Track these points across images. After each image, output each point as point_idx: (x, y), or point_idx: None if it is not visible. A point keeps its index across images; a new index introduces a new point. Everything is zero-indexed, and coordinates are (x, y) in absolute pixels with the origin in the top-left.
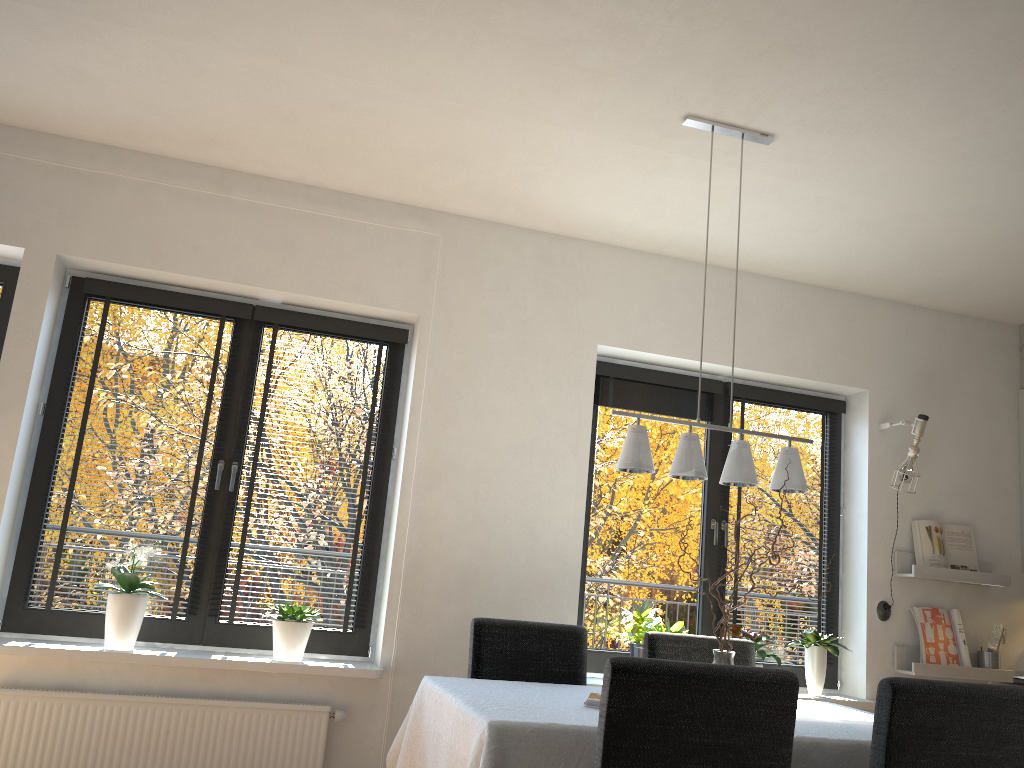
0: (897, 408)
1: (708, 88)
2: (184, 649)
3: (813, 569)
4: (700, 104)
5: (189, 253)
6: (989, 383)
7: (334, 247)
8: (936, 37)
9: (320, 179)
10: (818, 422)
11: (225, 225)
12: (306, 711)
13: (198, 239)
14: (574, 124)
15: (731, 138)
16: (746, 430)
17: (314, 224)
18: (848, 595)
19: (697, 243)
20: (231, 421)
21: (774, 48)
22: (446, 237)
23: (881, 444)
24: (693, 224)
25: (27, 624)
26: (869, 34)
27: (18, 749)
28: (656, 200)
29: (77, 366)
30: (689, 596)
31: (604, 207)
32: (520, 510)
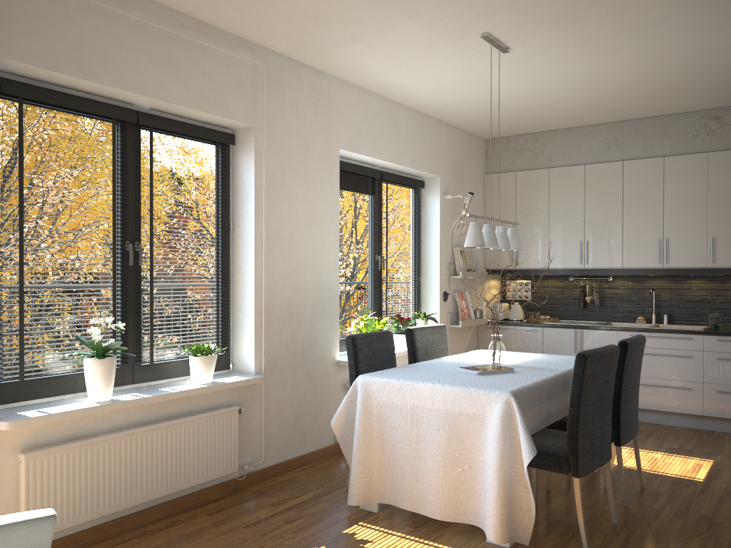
0: (449, 186)
1: (514, 24)
2: (122, 389)
3: (410, 277)
4: (500, 30)
5: (103, 65)
6: (476, 171)
7: (200, 68)
8: (628, 30)
9: (195, 10)
10: (411, 193)
11: (126, 41)
12: (227, 412)
13: (108, 52)
14: (423, 22)
15: (489, 46)
16: (503, 220)
17: (186, 47)
18: (426, 289)
19: (393, 86)
20: (129, 209)
21: (567, 17)
22: (263, 66)
23: (444, 207)
24: (406, 78)
25: (4, 396)
26: (608, 23)
27: (56, 492)
28: (406, 64)
29: (4, 164)
30: (367, 301)
31: (371, 62)
32: (311, 261)
